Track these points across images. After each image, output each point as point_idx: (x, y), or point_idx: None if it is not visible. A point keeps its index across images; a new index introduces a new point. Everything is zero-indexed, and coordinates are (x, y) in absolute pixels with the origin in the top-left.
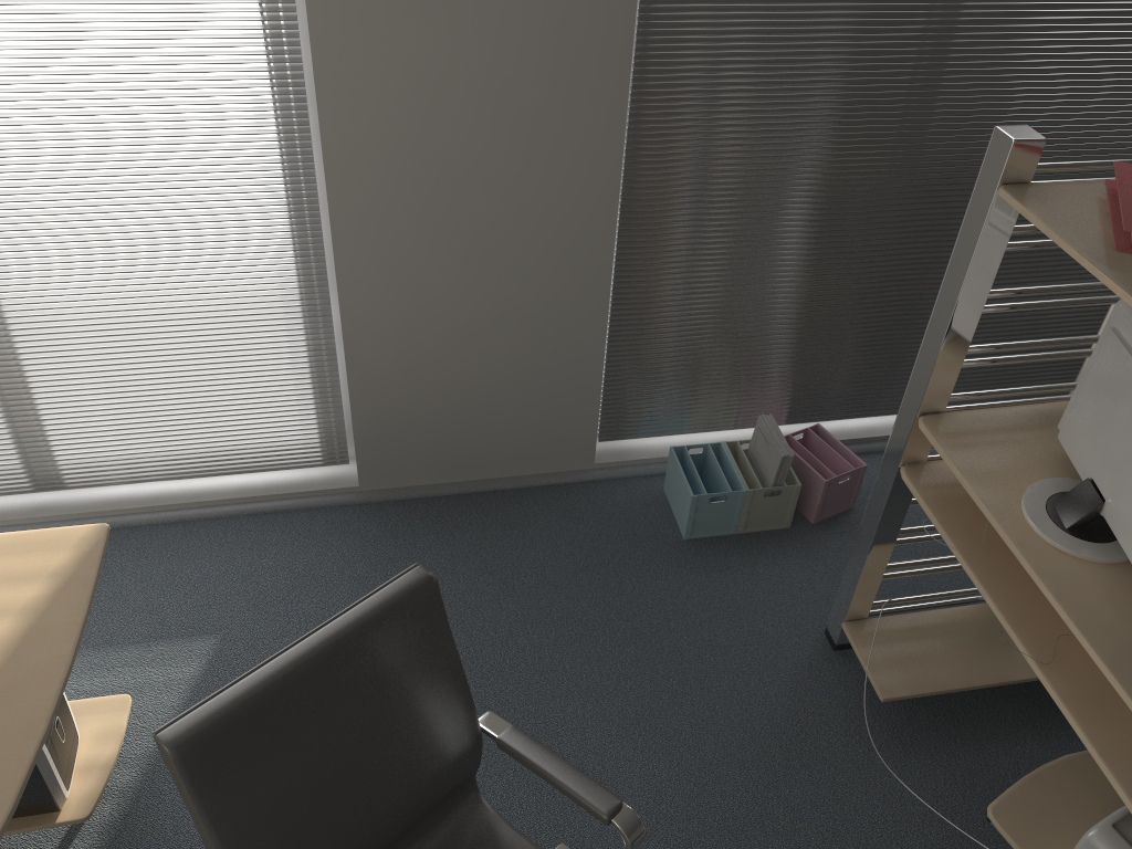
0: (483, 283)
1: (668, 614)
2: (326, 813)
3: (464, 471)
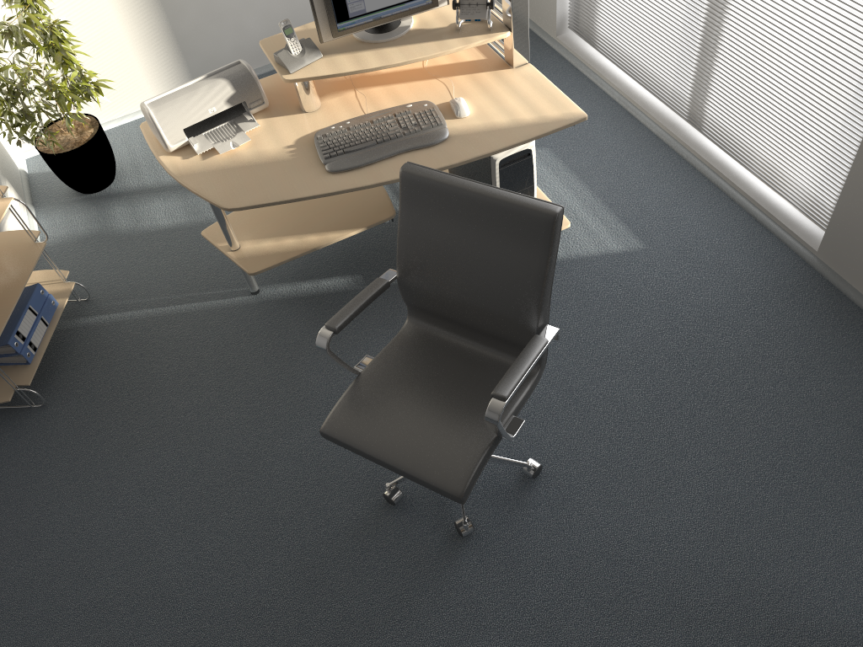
0: None
1: (856, 507)
2: (443, 270)
3: None
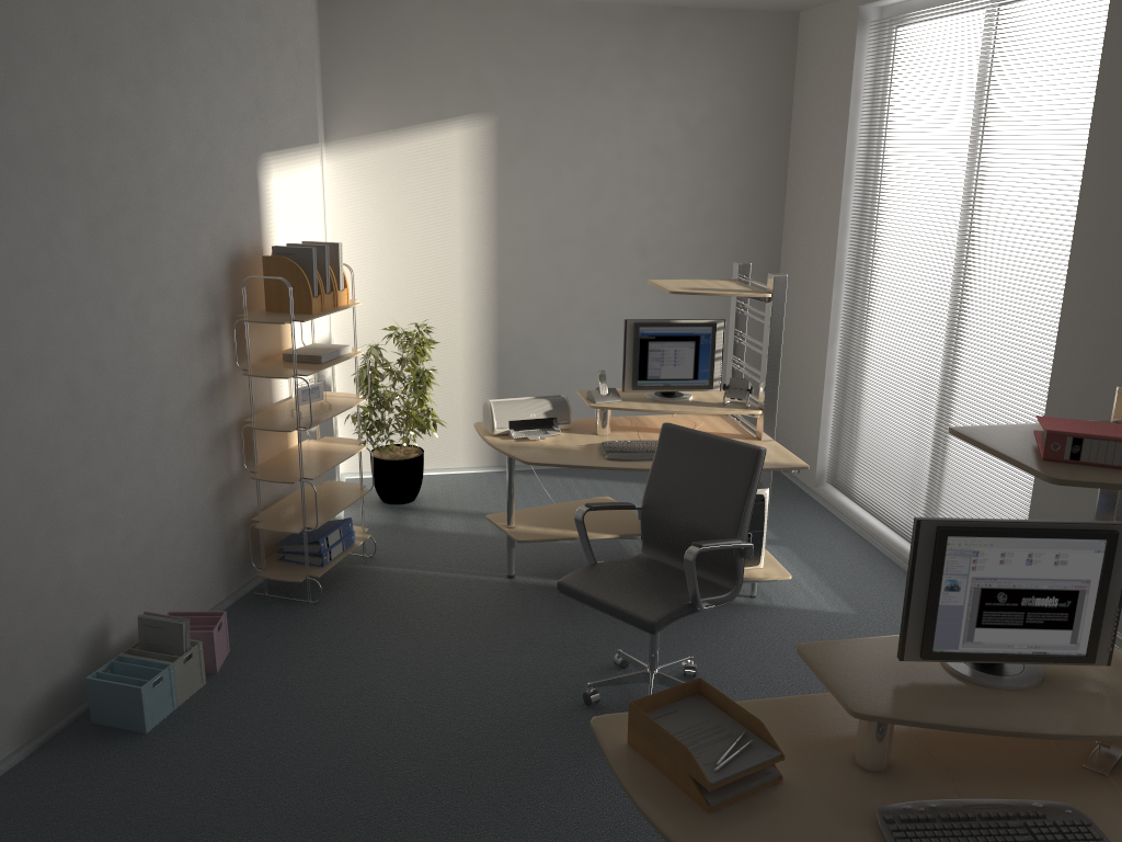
0: None
1: None
2: (676, 496)
3: None
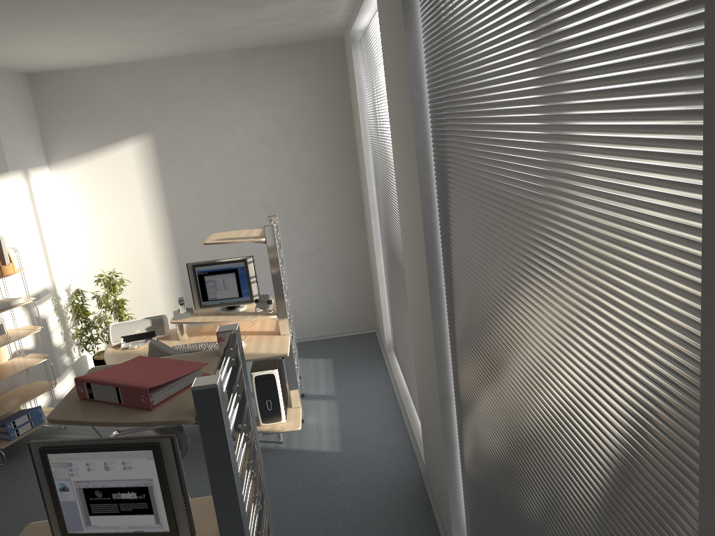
0: (426, 384)
1: None
2: None
3: (435, 495)
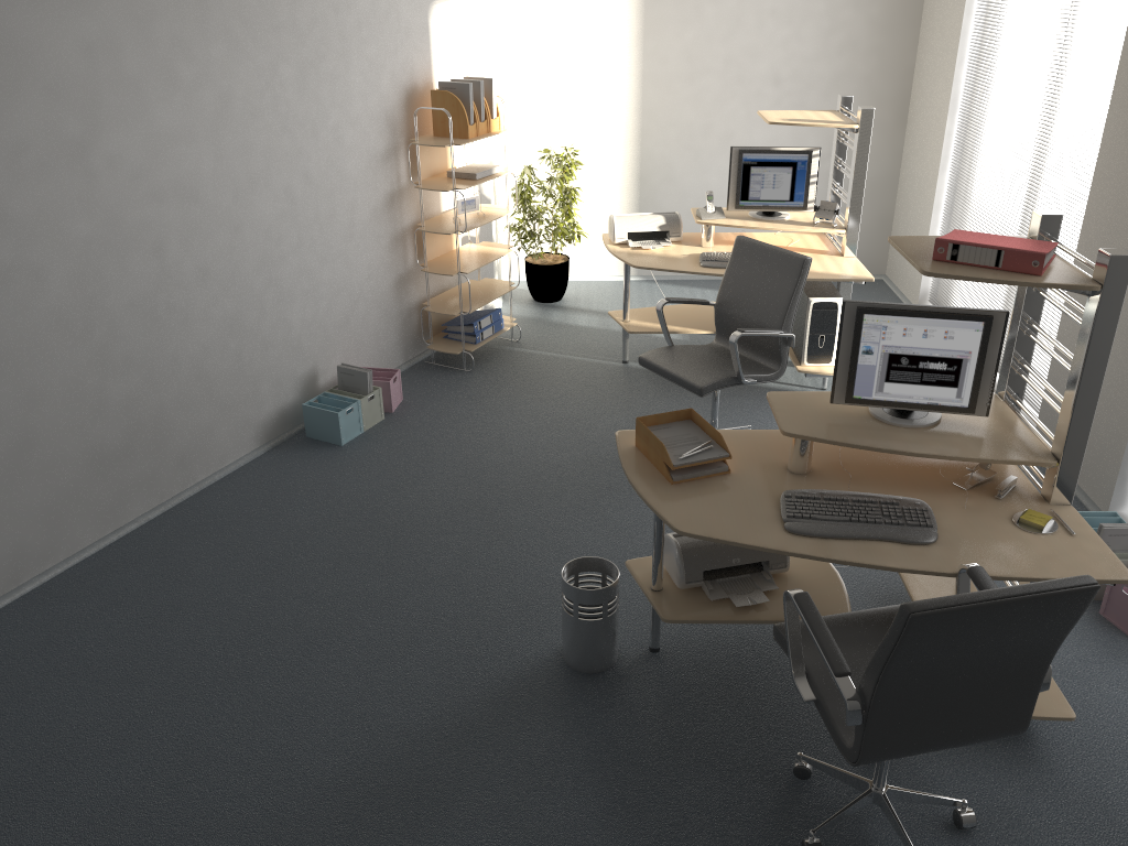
0: None
1: None
2: (741, 295)
3: None
